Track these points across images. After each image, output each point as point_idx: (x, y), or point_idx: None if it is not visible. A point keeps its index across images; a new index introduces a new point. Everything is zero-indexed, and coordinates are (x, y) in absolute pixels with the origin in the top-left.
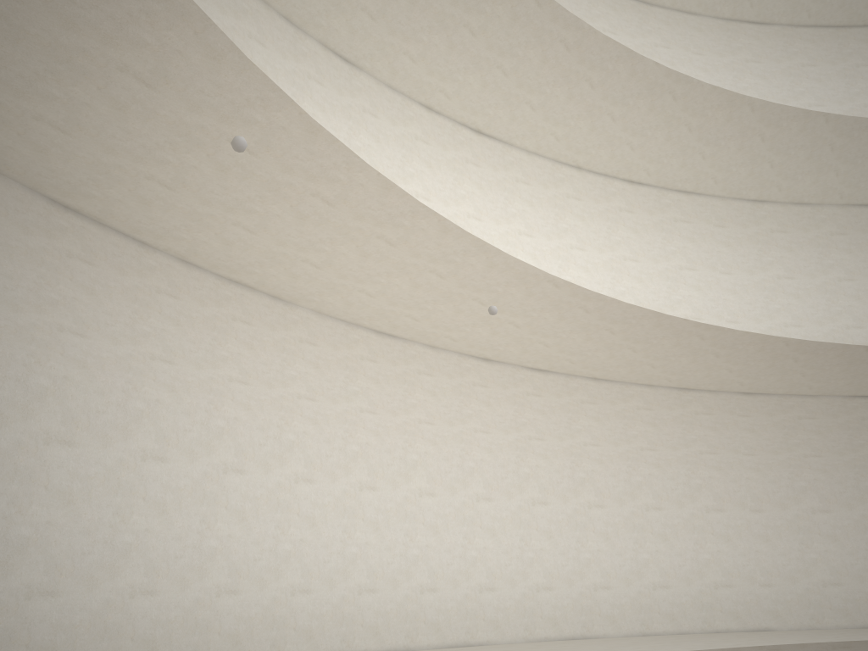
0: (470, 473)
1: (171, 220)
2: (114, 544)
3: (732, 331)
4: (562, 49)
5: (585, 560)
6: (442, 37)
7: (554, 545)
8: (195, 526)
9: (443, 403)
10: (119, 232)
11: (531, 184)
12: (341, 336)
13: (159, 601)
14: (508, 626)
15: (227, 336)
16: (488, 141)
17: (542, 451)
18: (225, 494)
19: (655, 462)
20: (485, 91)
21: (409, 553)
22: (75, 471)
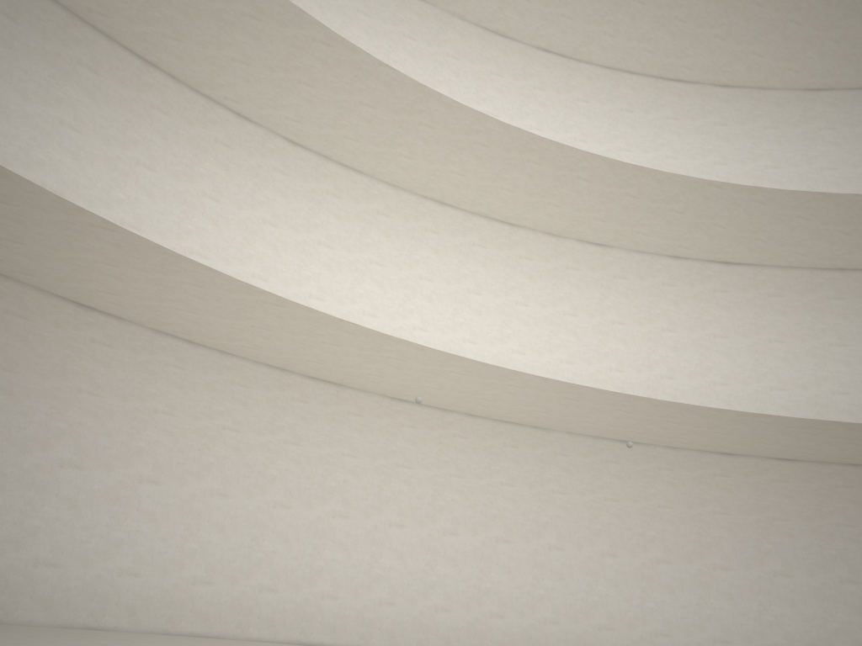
0: (708, 547)
1: (450, 400)
2: (425, 581)
3: None
4: (759, 205)
5: (833, 629)
6: (658, 219)
7: (797, 612)
8: (475, 574)
9: (682, 491)
10: (430, 406)
11: (785, 295)
12: (589, 446)
13: (452, 615)
14: None
15: (500, 457)
16: (738, 268)
17: (786, 530)
18: (496, 555)
19: None
20: (714, 240)
21: (645, 605)
22: (404, 540)
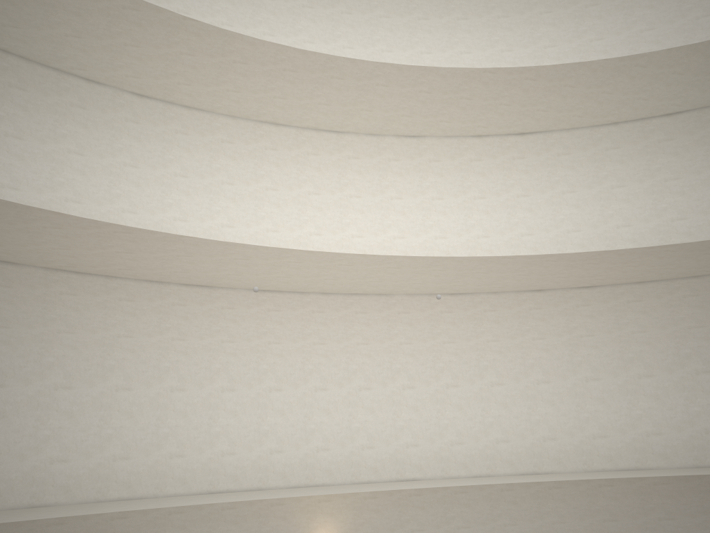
0: (531, 367)
1: (302, 284)
2: (306, 429)
3: (688, 243)
4: (530, 81)
5: (636, 415)
6: (453, 107)
7: (607, 407)
8: (346, 418)
9: (506, 326)
10: (290, 292)
11: (571, 152)
12: (425, 303)
13: (331, 453)
14: (568, 462)
15: (353, 323)
16: (531, 137)
17: (592, 343)
18: (361, 401)
19: (704, 336)
20: (504, 116)
21: (486, 420)
22: (283, 401)
